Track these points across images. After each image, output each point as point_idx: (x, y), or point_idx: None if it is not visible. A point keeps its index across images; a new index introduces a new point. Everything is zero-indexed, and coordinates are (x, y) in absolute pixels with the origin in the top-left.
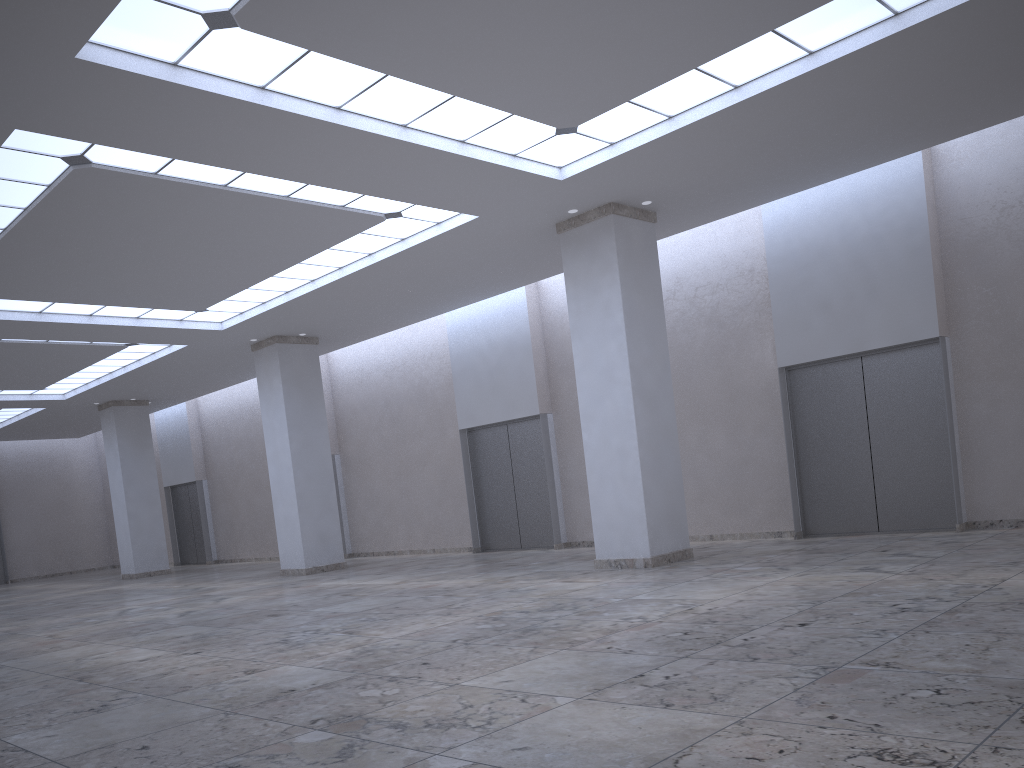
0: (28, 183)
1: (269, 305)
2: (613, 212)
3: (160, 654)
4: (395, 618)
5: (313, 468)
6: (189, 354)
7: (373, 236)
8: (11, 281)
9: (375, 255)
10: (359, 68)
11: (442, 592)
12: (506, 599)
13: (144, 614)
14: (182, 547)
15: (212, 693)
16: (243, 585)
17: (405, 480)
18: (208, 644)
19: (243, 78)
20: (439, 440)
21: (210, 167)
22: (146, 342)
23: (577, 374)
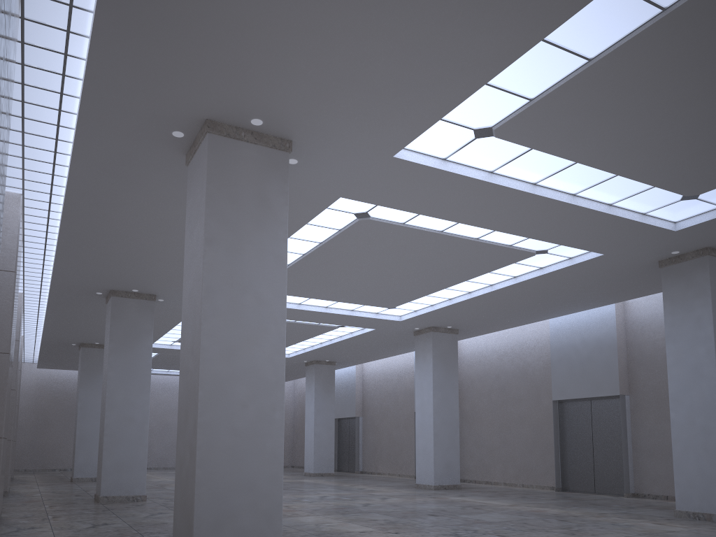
0: (329, 228)
1: (436, 306)
2: (709, 254)
3: (370, 530)
4: (530, 531)
5: (446, 416)
6: (373, 335)
7: (521, 265)
8: (293, 284)
9: (518, 277)
10: (558, 159)
11: (553, 517)
12: (613, 530)
13: (338, 501)
14: (339, 459)
15: None
16: (392, 491)
17: (505, 432)
18: (400, 528)
19: (481, 166)
20: (534, 406)
21: (437, 220)
22: (351, 325)
23: (668, 368)
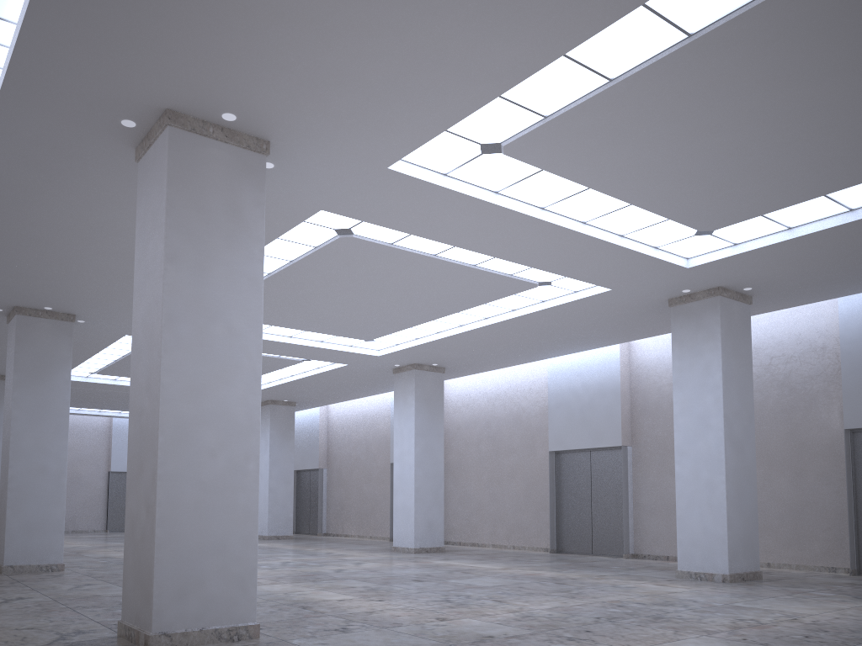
0: (303, 244)
1: (421, 340)
2: (720, 294)
3: (350, 597)
4: (527, 595)
5: (429, 469)
6: (345, 371)
7: (522, 297)
8: None
9: (517, 311)
10: (570, 183)
11: (550, 580)
12: (614, 592)
13: (304, 567)
14: (298, 519)
15: (425, 630)
16: (366, 555)
17: (495, 487)
18: (383, 595)
19: (486, 185)
20: (529, 457)
21: (431, 241)
22: (320, 359)
23: (675, 417)
